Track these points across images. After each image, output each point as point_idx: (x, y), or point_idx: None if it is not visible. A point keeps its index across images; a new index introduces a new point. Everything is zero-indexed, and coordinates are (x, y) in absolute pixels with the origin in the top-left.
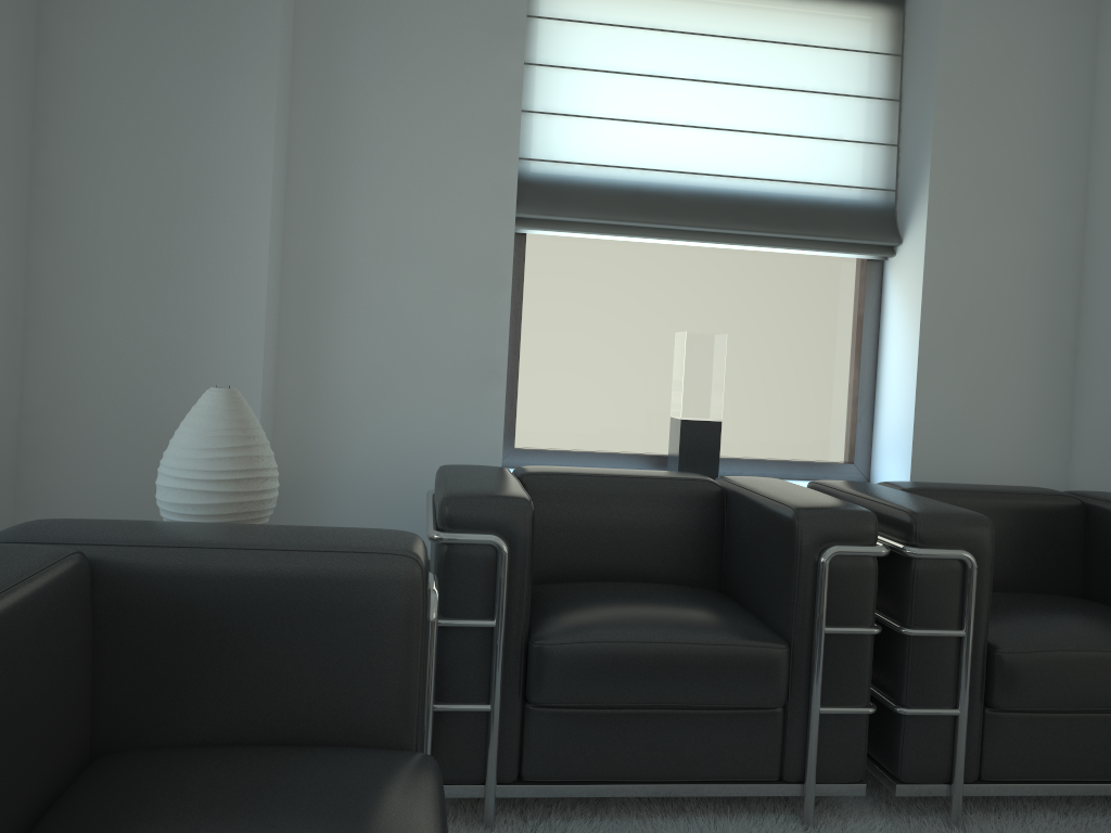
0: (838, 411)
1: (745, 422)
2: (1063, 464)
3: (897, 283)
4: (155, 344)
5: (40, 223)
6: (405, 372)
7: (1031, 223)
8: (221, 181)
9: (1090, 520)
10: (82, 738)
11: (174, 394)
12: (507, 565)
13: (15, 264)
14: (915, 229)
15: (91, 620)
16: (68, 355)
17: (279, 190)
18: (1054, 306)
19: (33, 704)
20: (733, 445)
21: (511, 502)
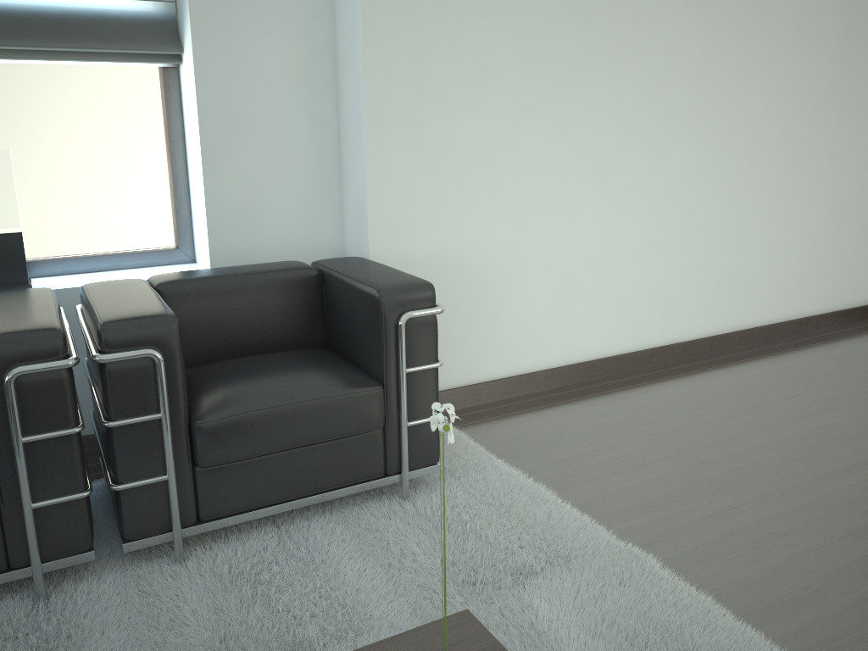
0: (160, 205)
1: (71, 224)
2: (339, 232)
3: (186, 89)
4: None
5: None
6: None
7: (288, 31)
8: None
9: (325, 285)
10: None
11: None
12: None
13: None
14: (187, 39)
15: None
16: None
17: None
18: (316, 103)
19: None
20: (62, 246)
21: None
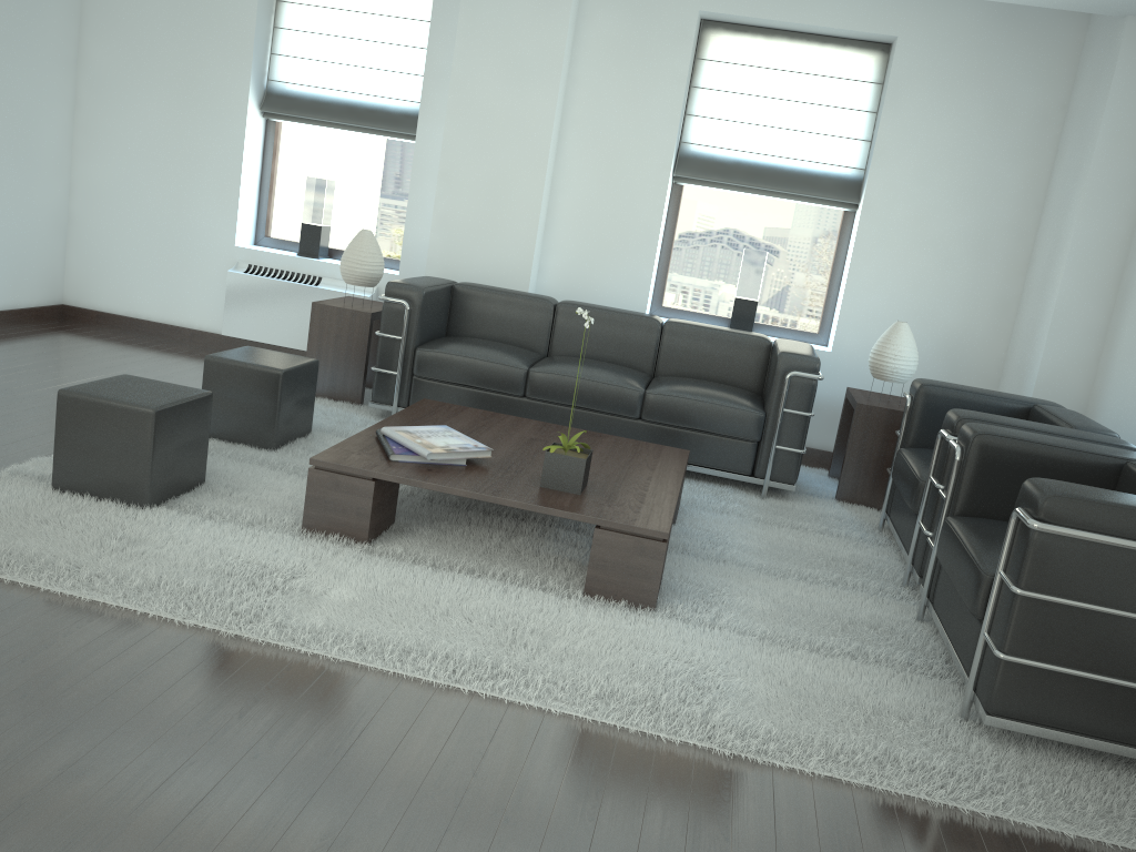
0: None
1: None
2: None
3: None
4: (1031, 324)
5: (1029, 265)
6: (1132, 358)
7: None
8: (1062, 238)
9: None
10: (752, 386)
11: (1028, 350)
12: (905, 410)
13: (1010, 283)
14: None
15: (765, 359)
16: (1018, 328)
17: (1100, 240)
18: None
19: (723, 359)
20: None
21: (918, 383)
